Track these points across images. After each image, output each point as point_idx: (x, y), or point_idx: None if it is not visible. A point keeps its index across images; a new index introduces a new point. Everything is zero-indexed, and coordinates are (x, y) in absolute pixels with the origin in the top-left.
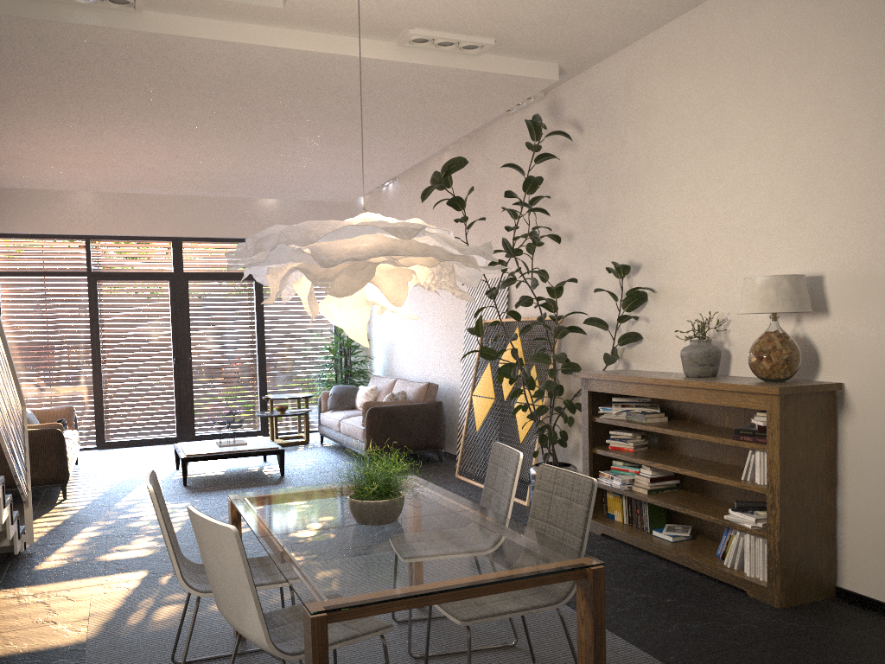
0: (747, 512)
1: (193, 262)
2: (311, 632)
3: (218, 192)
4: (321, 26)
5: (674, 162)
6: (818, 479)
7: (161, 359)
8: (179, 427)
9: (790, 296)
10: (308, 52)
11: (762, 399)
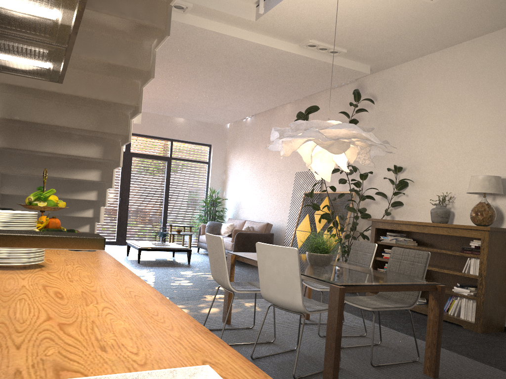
0: (464, 288)
1: (135, 147)
2: (339, 294)
3: (157, 111)
4: (267, 32)
5: (430, 119)
6: (501, 273)
7: (112, 197)
8: (118, 236)
9: (495, 186)
10: (257, 44)
11: (479, 232)
